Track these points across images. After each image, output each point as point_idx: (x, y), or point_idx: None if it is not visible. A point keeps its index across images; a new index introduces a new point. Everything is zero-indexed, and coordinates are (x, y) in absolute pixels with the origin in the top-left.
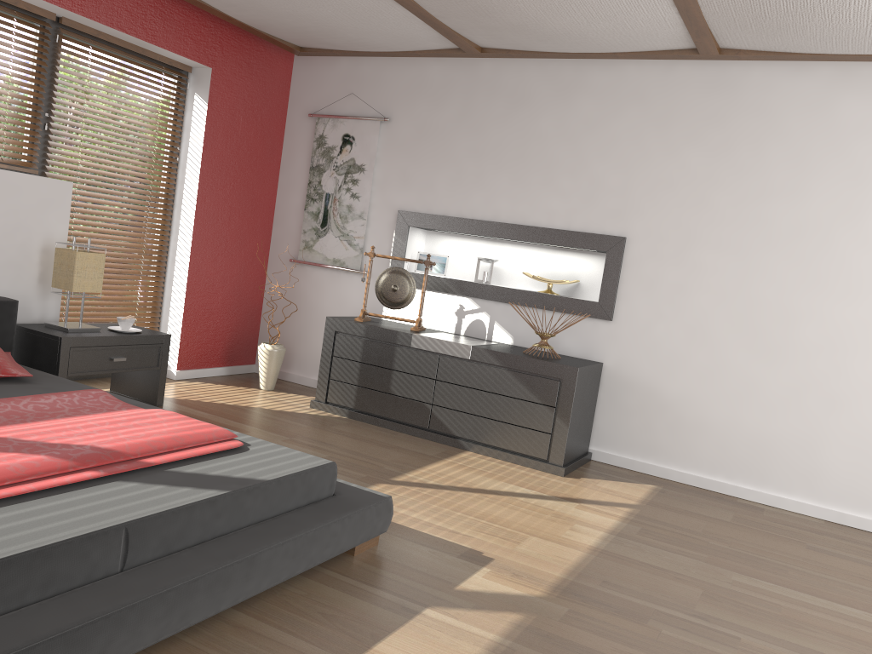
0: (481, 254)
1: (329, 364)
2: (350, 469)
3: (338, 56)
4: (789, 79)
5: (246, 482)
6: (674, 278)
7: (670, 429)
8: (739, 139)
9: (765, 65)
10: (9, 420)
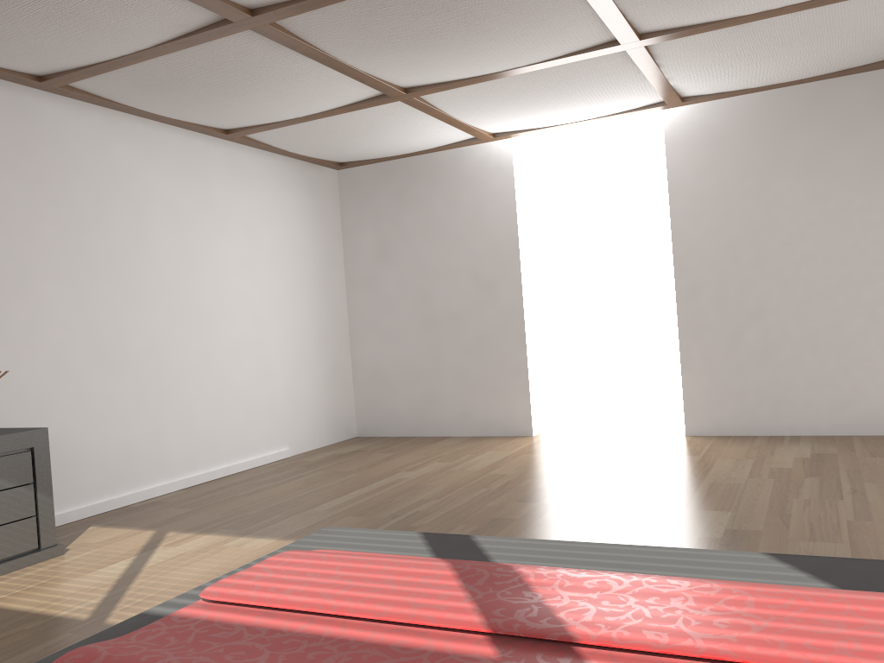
0: None
1: None
2: (37, 645)
3: None
4: (75, 119)
5: (436, 536)
6: (24, 316)
7: (56, 472)
8: (48, 170)
9: (53, 100)
10: (341, 650)
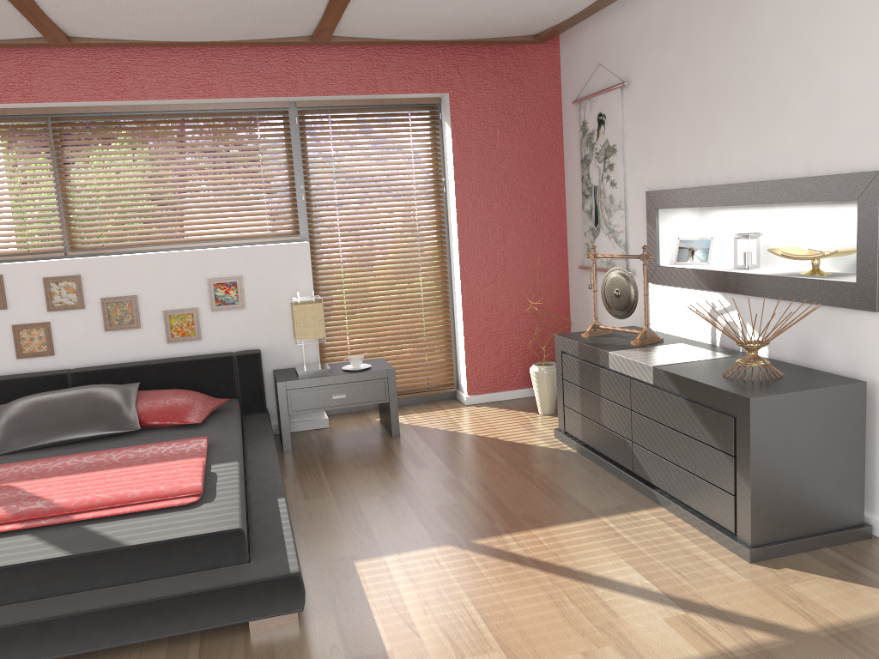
0: (752, 227)
1: (561, 389)
2: (448, 523)
3: (586, 26)
4: None
5: (107, 545)
6: None
7: None
8: None
9: None
10: (82, 469)
